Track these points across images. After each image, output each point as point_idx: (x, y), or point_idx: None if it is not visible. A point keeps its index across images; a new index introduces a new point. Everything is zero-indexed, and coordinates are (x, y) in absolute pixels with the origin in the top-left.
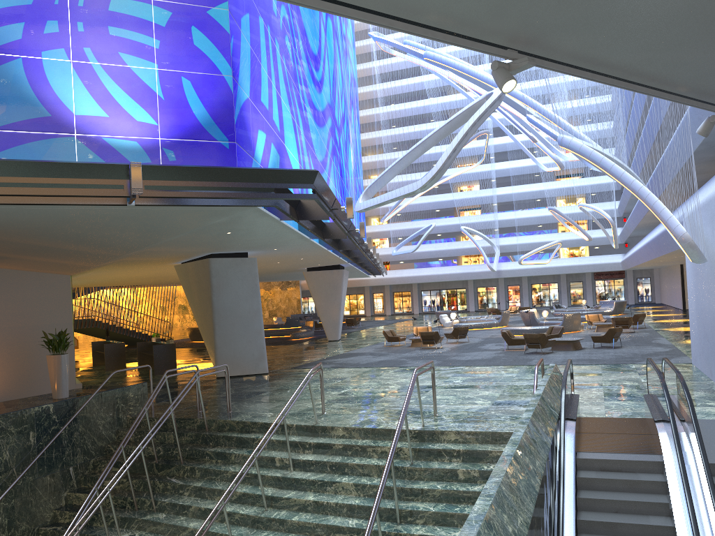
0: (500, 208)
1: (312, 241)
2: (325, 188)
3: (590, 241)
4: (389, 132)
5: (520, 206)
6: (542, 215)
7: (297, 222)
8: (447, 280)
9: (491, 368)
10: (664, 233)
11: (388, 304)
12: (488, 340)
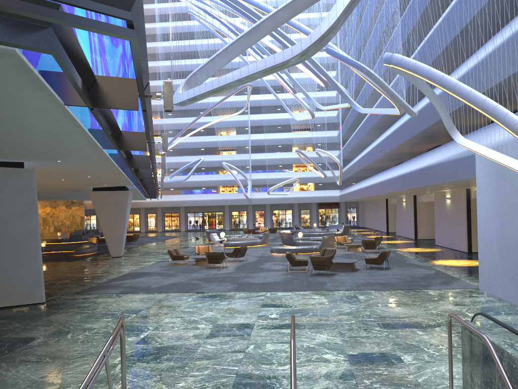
0: (251, 150)
1: (104, 153)
2: (143, 46)
3: (317, 179)
4: None
5: (266, 150)
6: (283, 157)
7: (91, 111)
8: (209, 204)
9: (294, 294)
10: (424, 169)
11: (160, 223)
12: (263, 258)
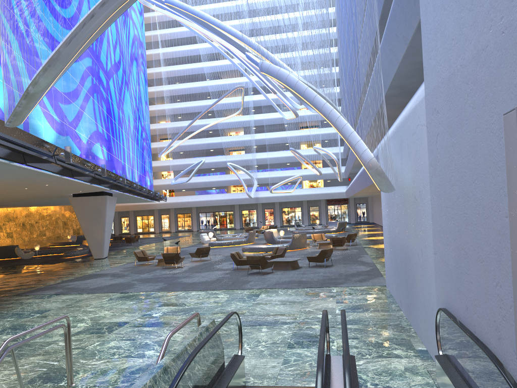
0: (259, 149)
1: (18, 166)
2: None
3: (323, 176)
4: (173, 86)
5: (274, 149)
6: (289, 155)
7: None
8: (218, 204)
9: (206, 293)
10: None
11: (173, 223)
12: (228, 258)
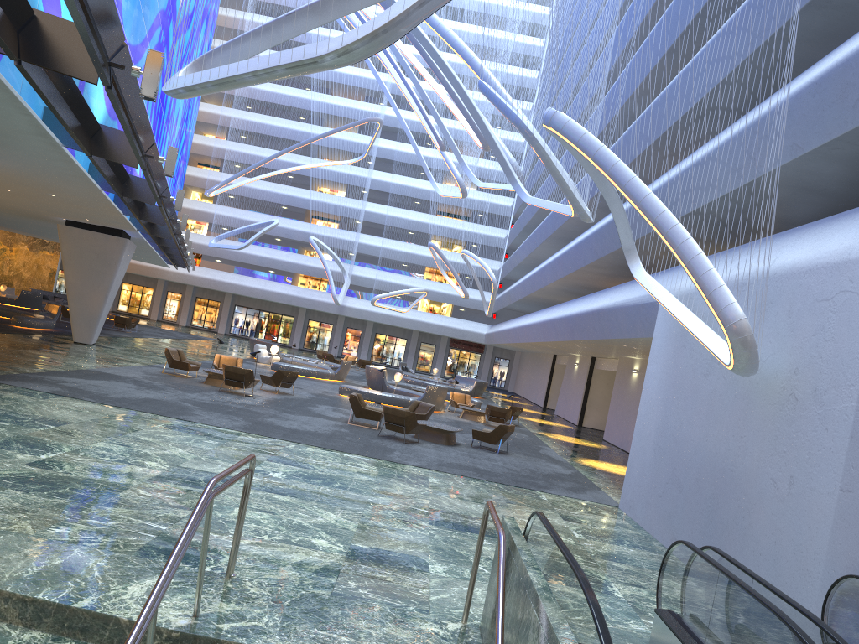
0: (364, 229)
1: (67, 155)
2: None
3: (458, 300)
4: None
5: (388, 234)
6: (412, 252)
7: (17, 66)
8: (273, 300)
9: (333, 455)
10: (597, 312)
11: (185, 311)
12: (321, 398)
